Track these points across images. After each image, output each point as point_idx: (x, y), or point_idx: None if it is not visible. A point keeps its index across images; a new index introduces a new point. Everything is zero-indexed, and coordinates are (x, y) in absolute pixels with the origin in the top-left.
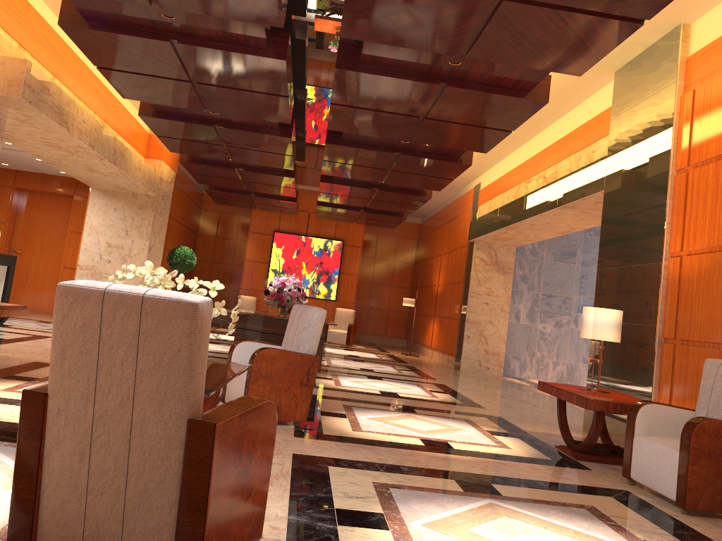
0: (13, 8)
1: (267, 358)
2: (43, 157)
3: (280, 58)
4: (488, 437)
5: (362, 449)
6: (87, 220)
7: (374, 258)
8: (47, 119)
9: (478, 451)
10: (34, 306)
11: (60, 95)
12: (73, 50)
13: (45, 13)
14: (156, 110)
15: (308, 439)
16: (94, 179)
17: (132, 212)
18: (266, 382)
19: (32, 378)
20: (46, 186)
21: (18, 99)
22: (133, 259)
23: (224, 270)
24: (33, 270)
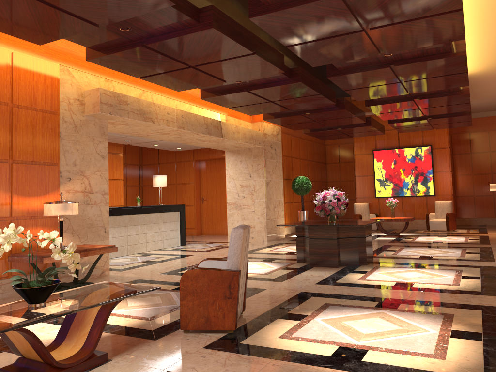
0: None
1: (191, 277)
2: (173, 141)
3: (208, 27)
4: (438, 340)
5: (244, 364)
6: (227, 172)
7: (471, 153)
8: (132, 120)
9: (388, 364)
10: (219, 231)
11: (138, 102)
12: None
13: None
14: (209, 92)
15: (211, 350)
16: (217, 145)
17: (251, 161)
18: (194, 297)
19: None
20: (210, 155)
21: (101, 113)
22: (257, 193)
23: (349, 185)
24: (214, 209)
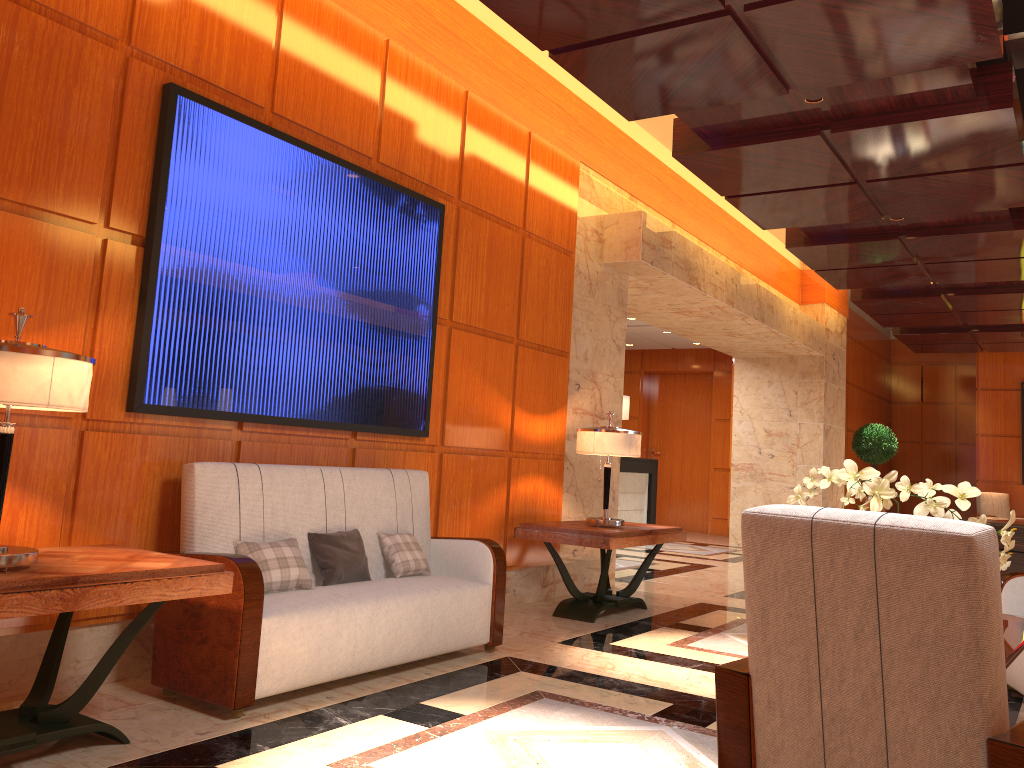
0: (618, 153)
1: None
2: (672, 328)
3: (1001, 106)
4: None
5: None
6: (735, 403)
7: None
8: (673, 279)
9: None
10: (684, 522)
11: (683, 245)
12: (691, 184)
13: (653, 147)
14: (809, 235)
15: None
16: (737, 345)
17: (793, 383)
18: None
19: (701, 628)
20: (679, 364)
21: (638, 262)
22: (804, 450)
23: (943, 453)
24: (677, 476)
